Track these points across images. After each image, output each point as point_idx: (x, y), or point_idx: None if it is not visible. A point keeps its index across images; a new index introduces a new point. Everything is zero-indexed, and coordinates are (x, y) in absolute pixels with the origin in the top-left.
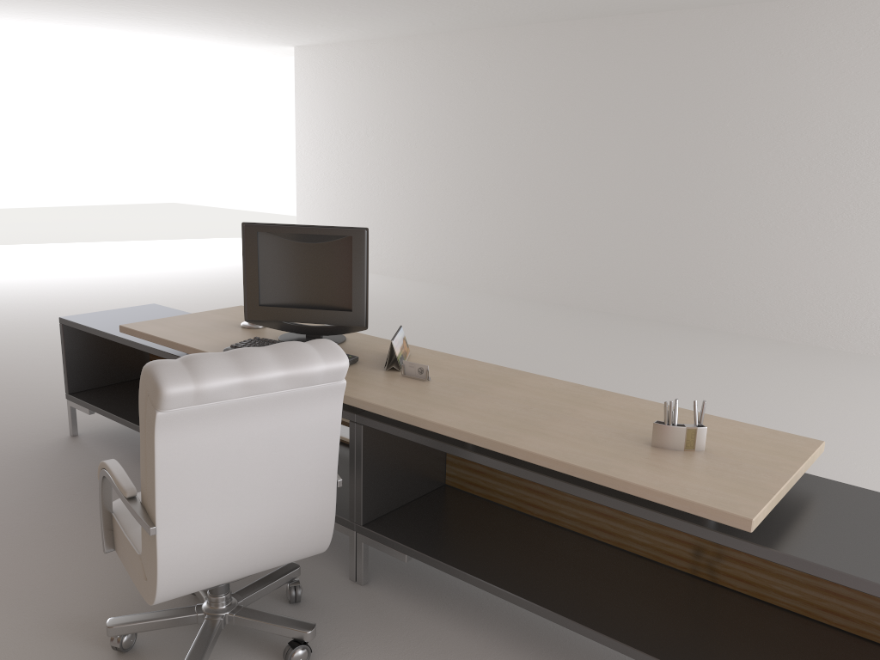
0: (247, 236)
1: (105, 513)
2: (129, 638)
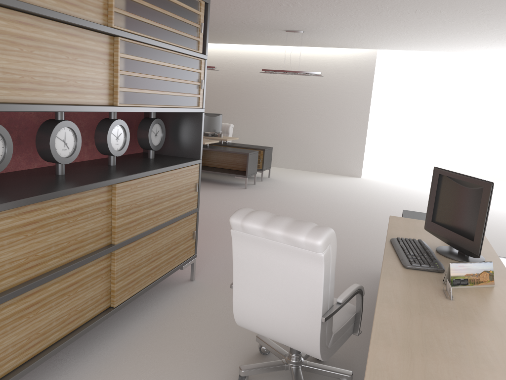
0: (434, 175)
1: None
2: (264, 348)
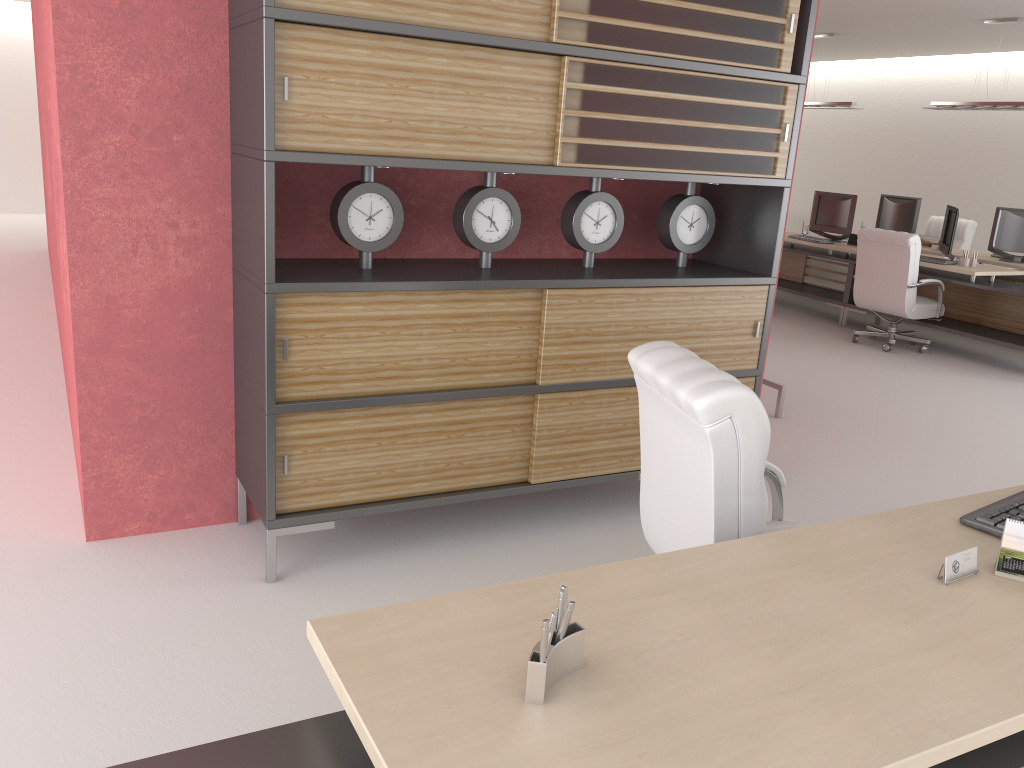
0: None
1: (773, 516)
2: None
